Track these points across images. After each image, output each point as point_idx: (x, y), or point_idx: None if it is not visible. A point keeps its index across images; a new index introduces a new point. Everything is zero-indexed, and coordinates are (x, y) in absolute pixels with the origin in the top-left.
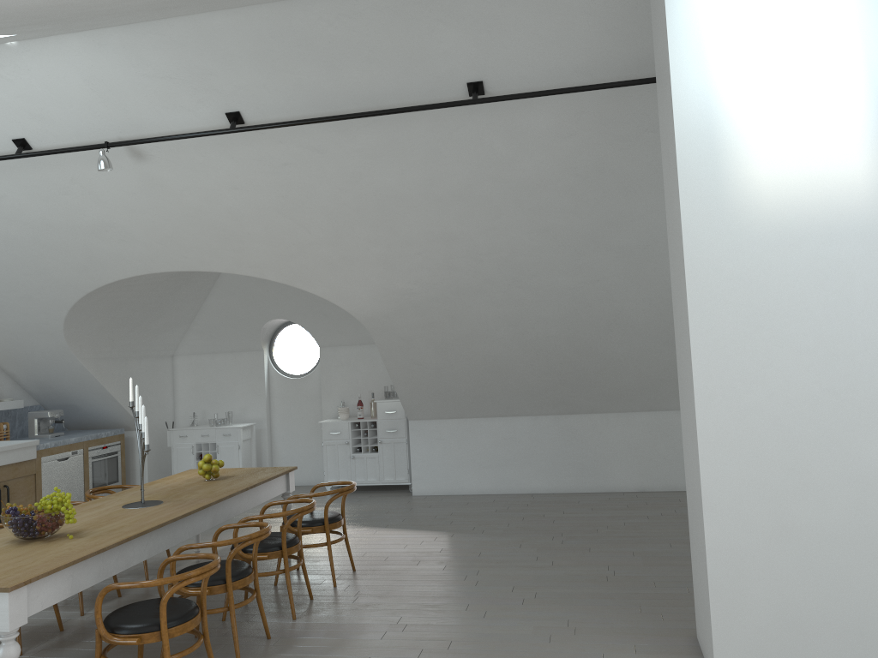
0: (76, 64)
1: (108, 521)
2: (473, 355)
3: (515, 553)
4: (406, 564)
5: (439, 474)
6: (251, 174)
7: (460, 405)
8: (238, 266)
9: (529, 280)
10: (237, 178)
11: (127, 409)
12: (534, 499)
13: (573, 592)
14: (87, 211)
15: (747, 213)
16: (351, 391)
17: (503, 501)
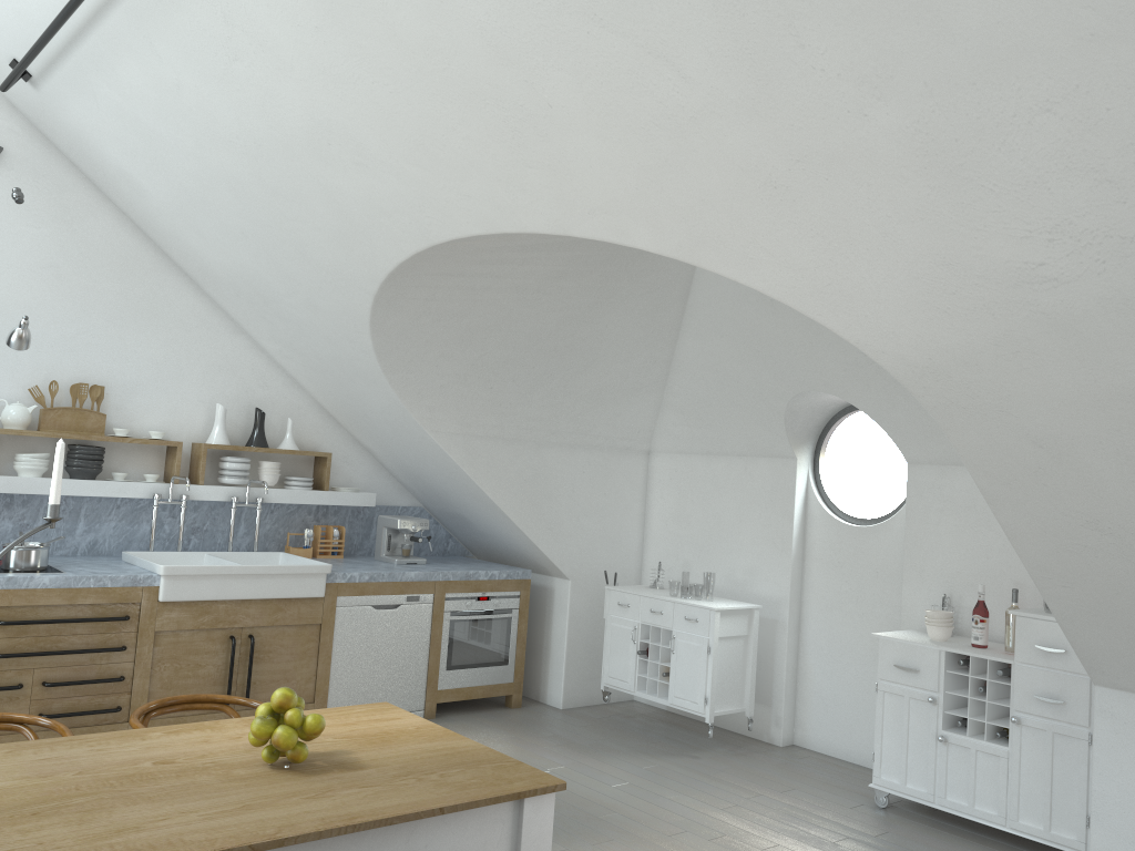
0: None
1: None
2: None
3: None
4: None
5: None
6: None
7: None
8: (568, 214)
9: None
10: None
11: (530, 535)
12: None
13: None
14: (281, 96)
15: None
16: (972, 576)
17: None
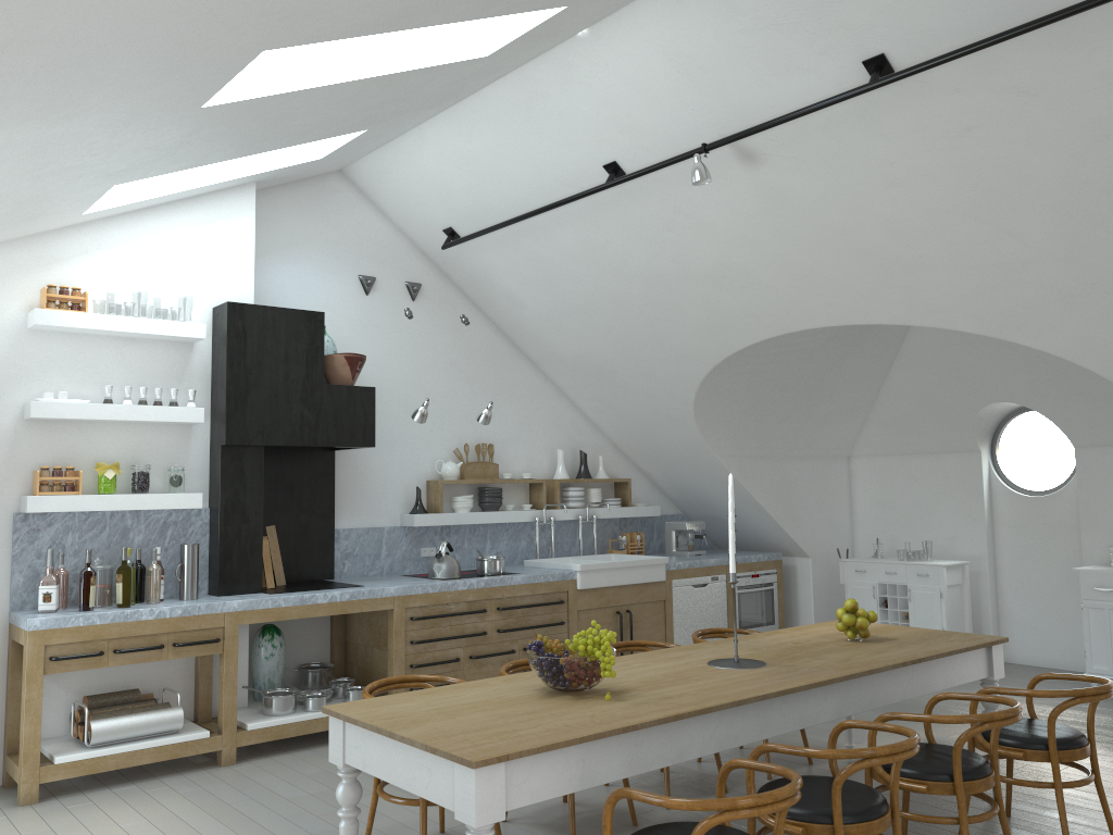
0: (656, 40)
1: (673, 681)
2: None
3: None
4: None
5: None
6: (914, 156)
7: None
8: (911, 313)
9: None
10: (892, 168)
11: (783, 526)
12: None
13: None
14: (697, 250)
15: None
16: None
17: None
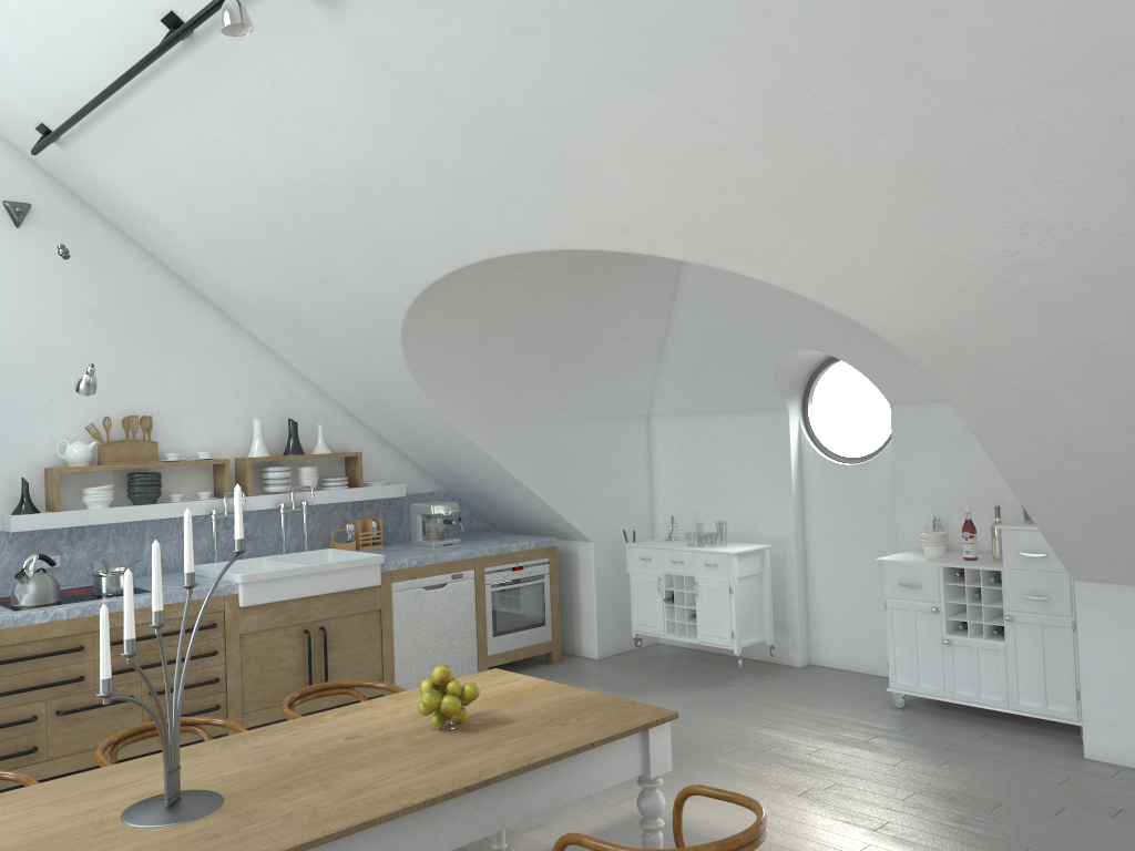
0: None
1: None
2: None
3: None
4: None
5: None
6: None
7: None
8: (601, 233)
9: None
10: (508, 3)
11: (553, 506)
12: None
13: None
14: (324, 147)
15: None
16: (957, 499)
17: None
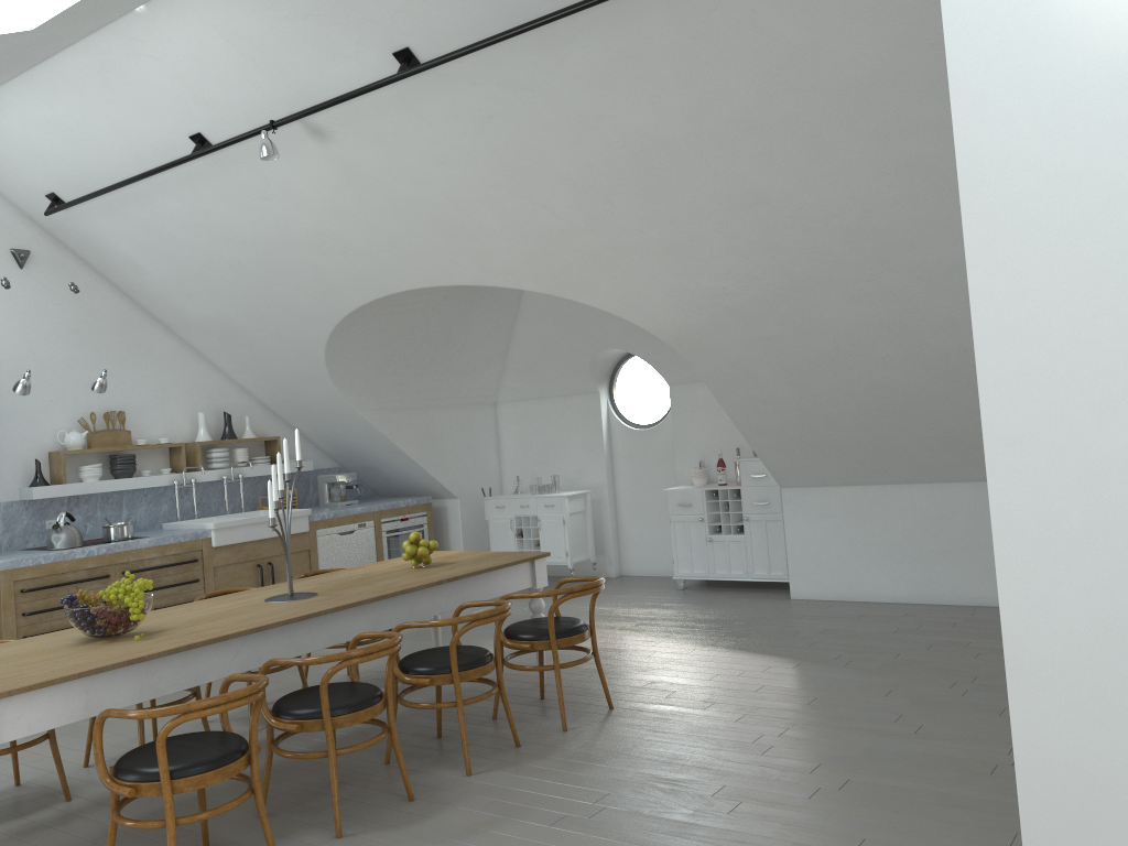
0: (211, 21)
1: (216, 618)
2: (849, 387)
3: (870, 704)
4: (691, 706)
5: (828, 569)
6: (454, 138)
7: (850, 465)
8: (485, 275)
9: (905, 257)
10: (439, 148)
11: (430, 471)
12: (974, 615)
13: (912, 788)
14: (295, 218)
15: (1095, 28)
16: (714, 447)
17: (920, 616)
